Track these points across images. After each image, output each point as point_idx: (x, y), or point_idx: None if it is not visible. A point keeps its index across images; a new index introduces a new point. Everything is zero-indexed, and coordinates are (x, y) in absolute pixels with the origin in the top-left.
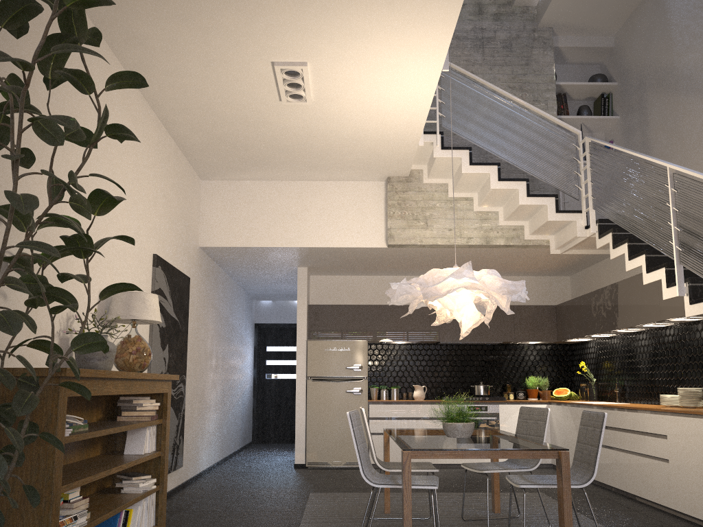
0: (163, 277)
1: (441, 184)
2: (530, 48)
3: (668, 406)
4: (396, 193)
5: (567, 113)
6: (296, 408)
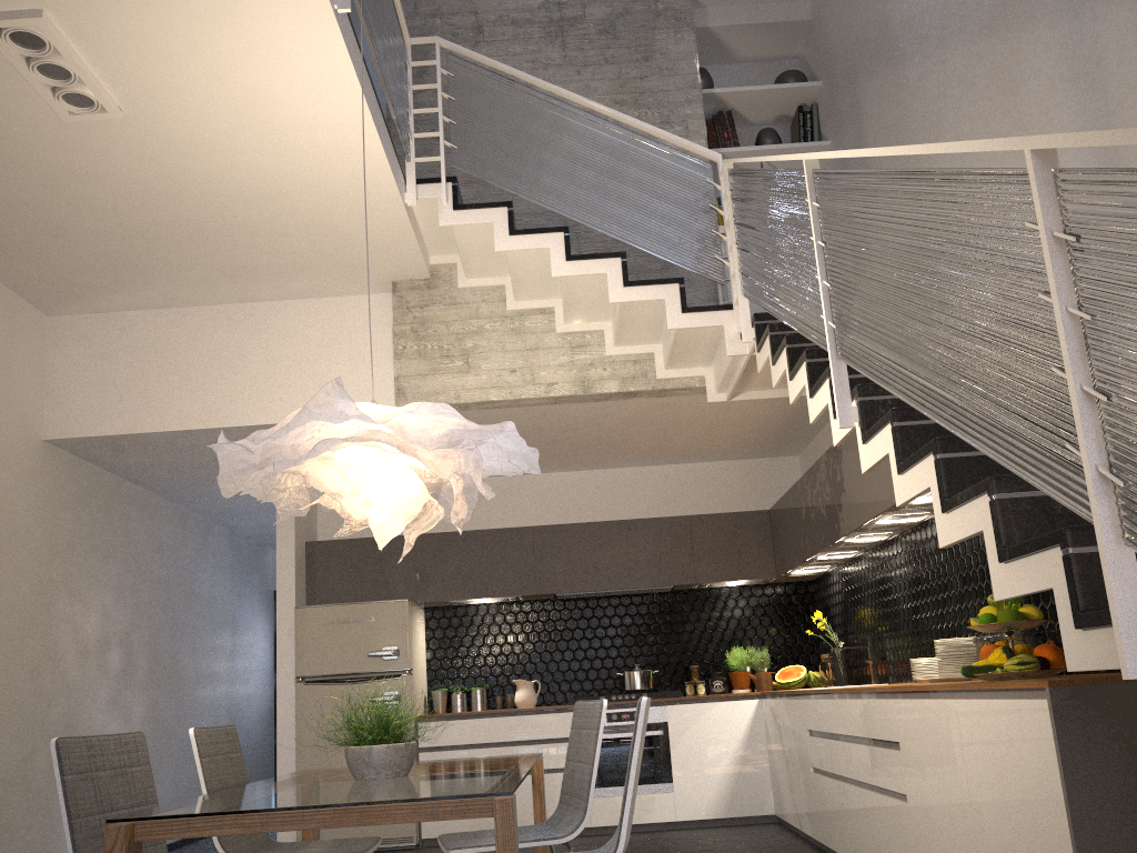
0: None
1: (493, 288)
2: (650, 30)
3: (926, 681)
4: (408, 311)
5: (736, 145)
6: (279, 740)
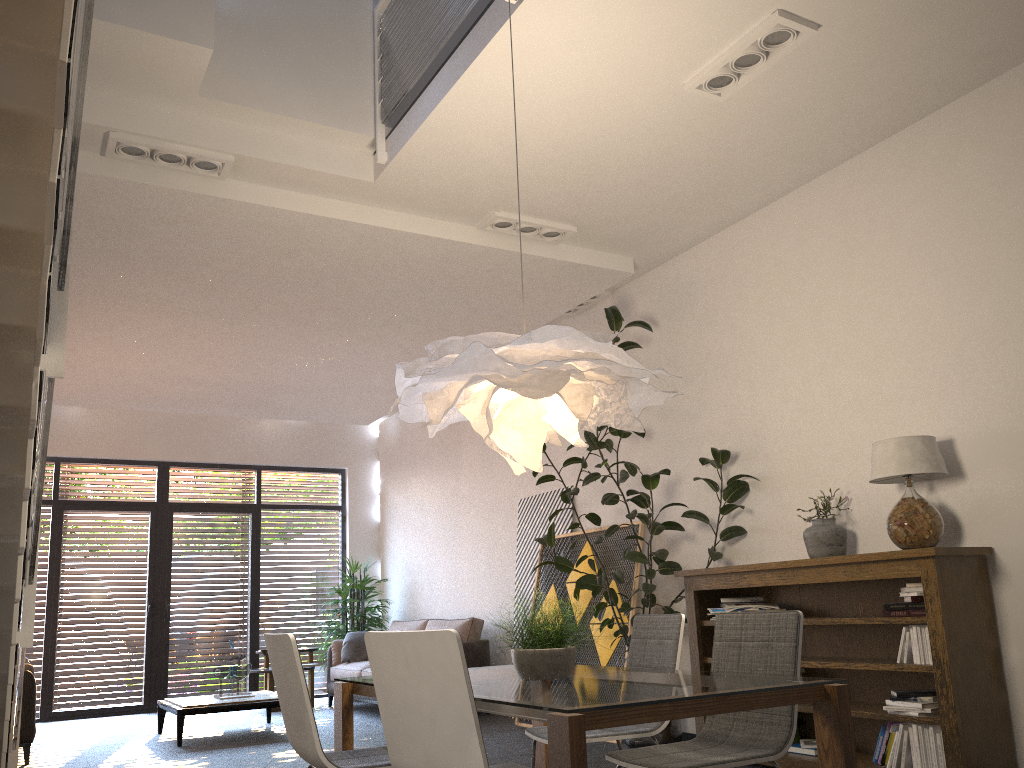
0: None
1: None
2: None
3: None
4: None
5: None
6: None
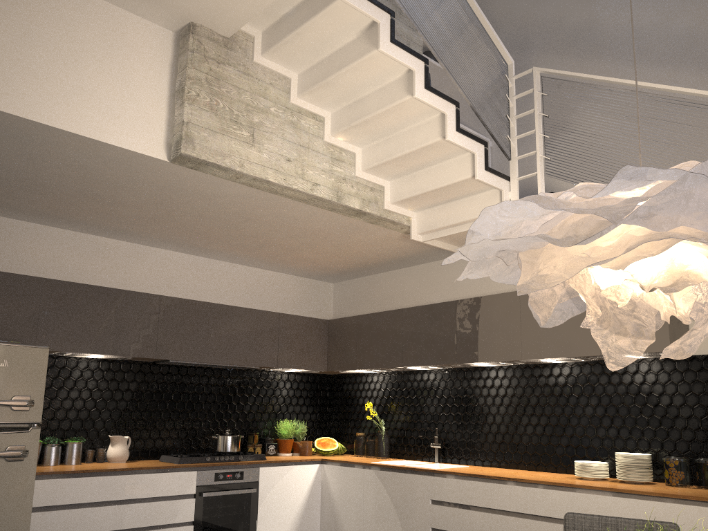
0: None
1: (279, 77)
2: None
3: (591, 479)
4: (205, 60)
5: None
6: None
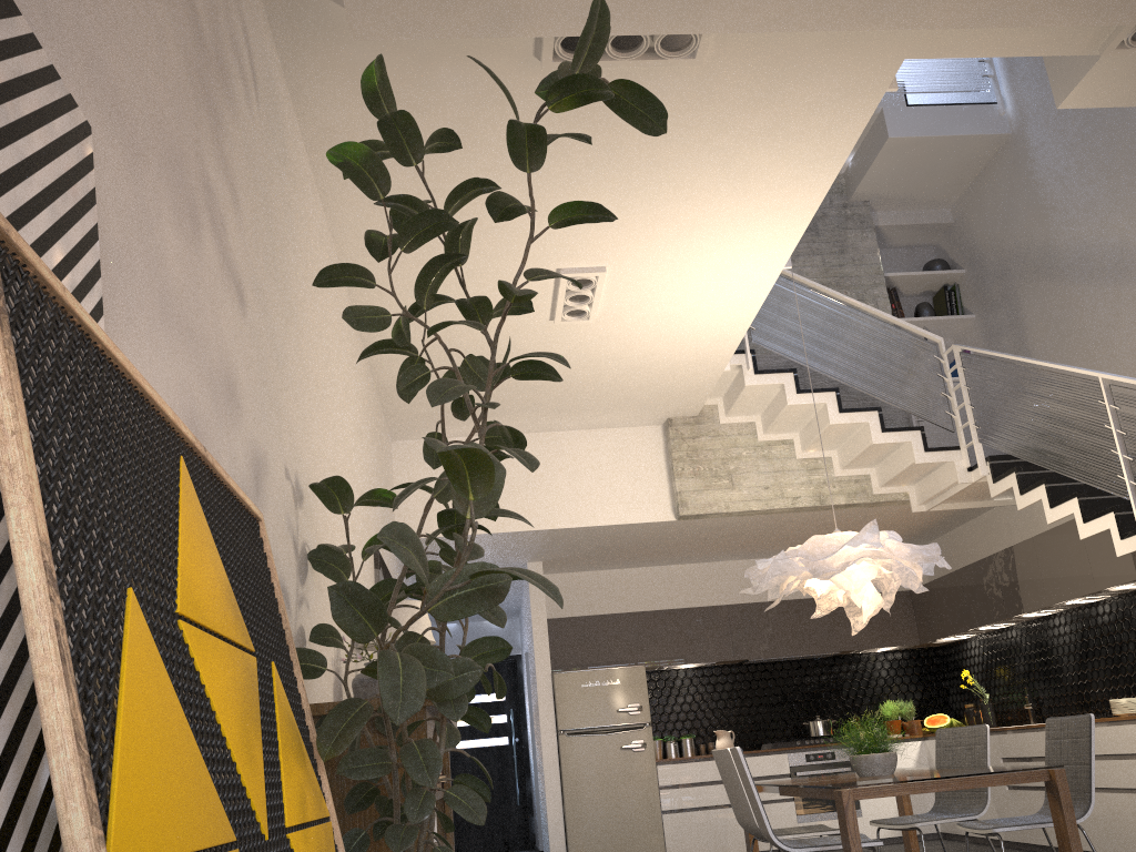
0: None
1: (745, 424)
2: (843, 229)
3: (1125, 715)
4: (683, 441)
5: (901, 314)
6: (546, 782)
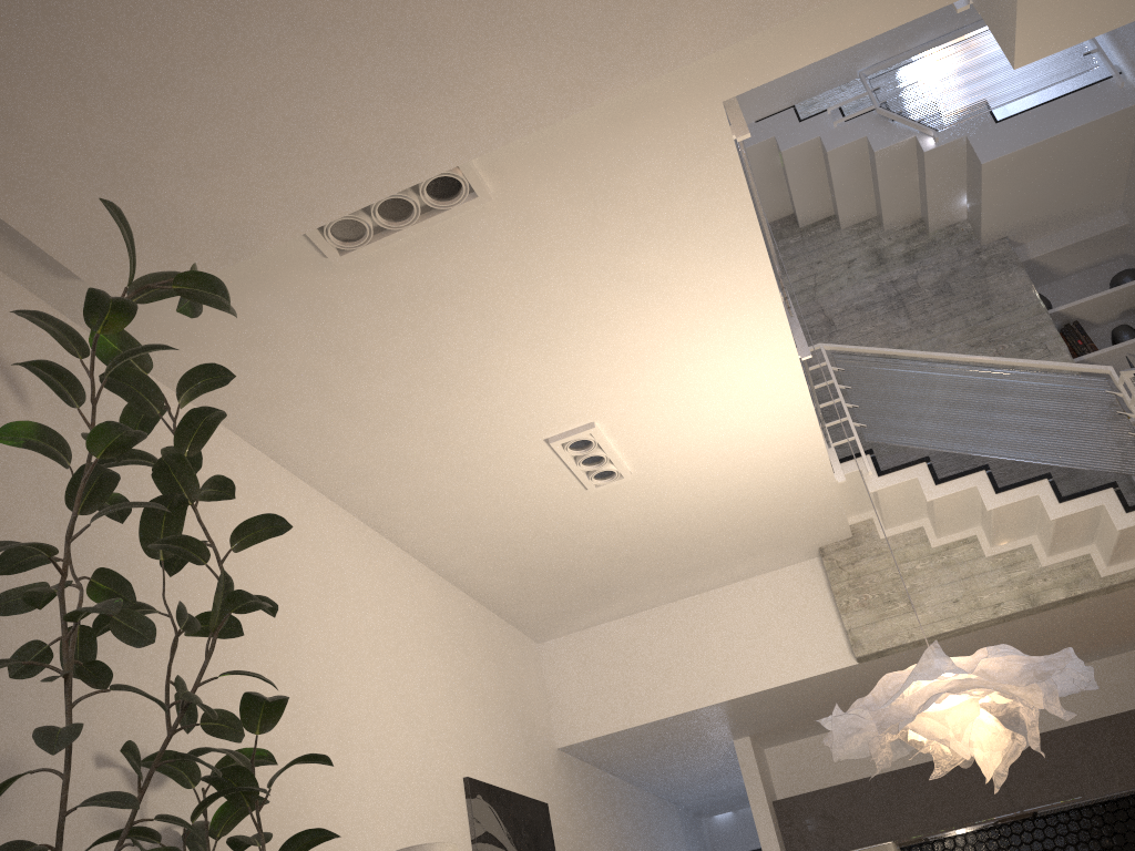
0: (489, 812)
1: (912, 532)
2: (982, 278)
3: None
4: (841, 570)
5: (1093, 348)
6: None
